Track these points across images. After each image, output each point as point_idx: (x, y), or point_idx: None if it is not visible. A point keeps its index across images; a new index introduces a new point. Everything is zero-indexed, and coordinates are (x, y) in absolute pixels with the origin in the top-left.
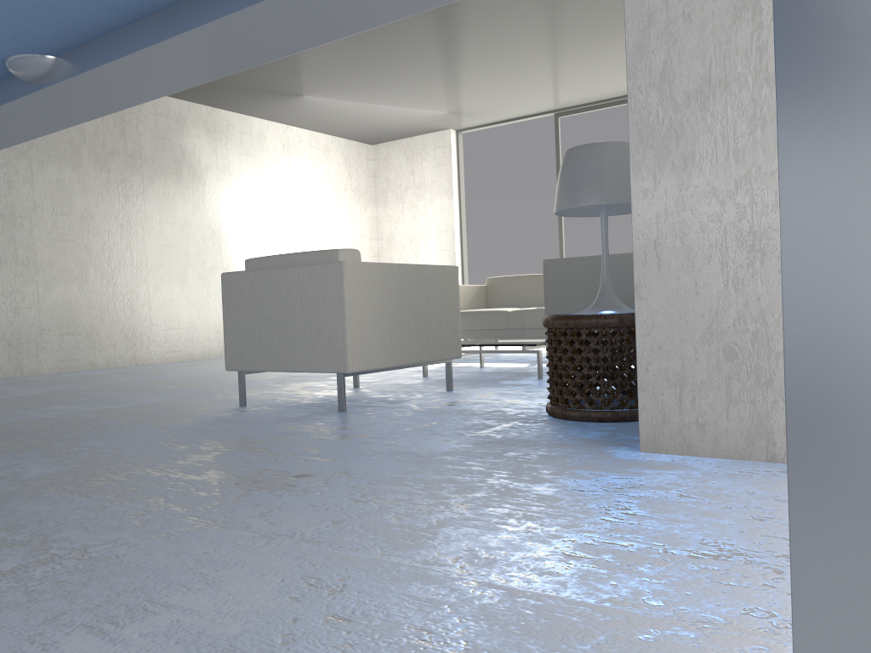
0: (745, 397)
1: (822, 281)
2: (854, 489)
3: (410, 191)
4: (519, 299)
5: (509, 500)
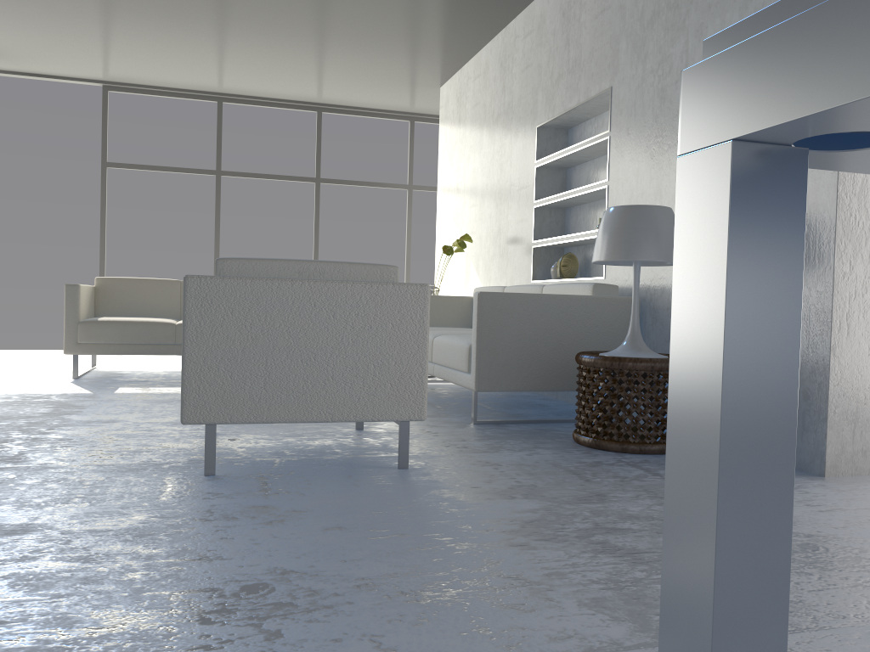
0: None
1: None
2: None
3: None
4: (145, 307)
5: None
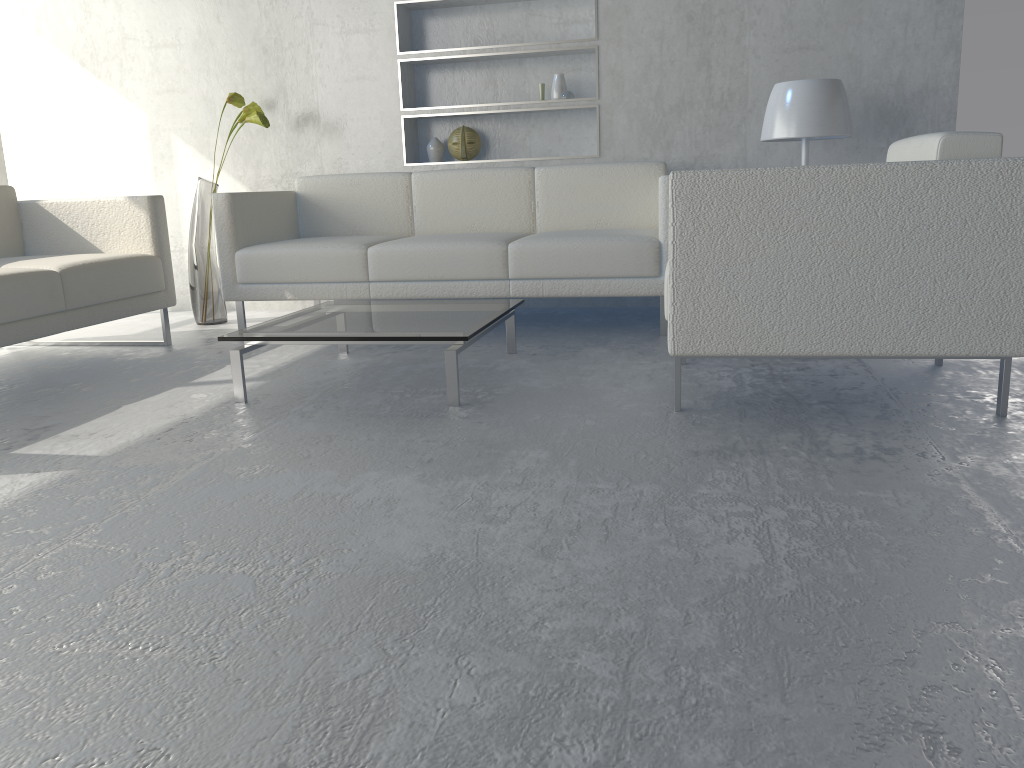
0: None
1: None
2: None
3: None
4: None
5: None
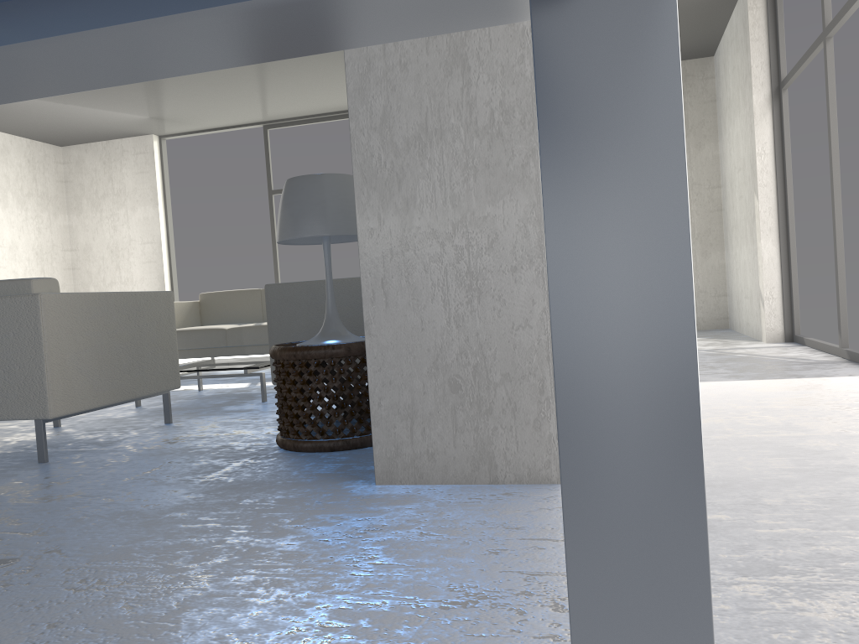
0: (469, 425)
1: (592, 407)
2: (626, 600)
3: (109, 199)
4: (236, 315)
5: (253, 563)
